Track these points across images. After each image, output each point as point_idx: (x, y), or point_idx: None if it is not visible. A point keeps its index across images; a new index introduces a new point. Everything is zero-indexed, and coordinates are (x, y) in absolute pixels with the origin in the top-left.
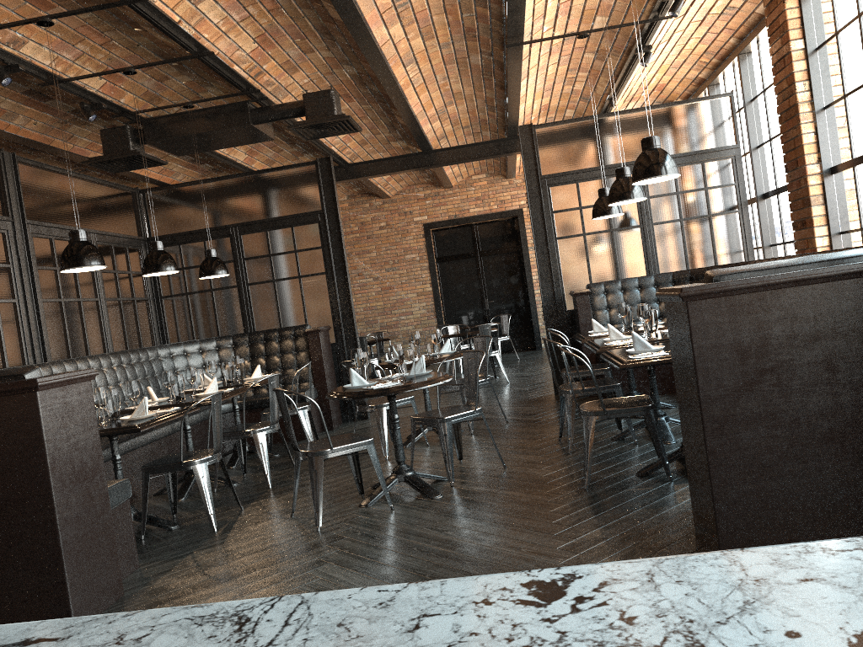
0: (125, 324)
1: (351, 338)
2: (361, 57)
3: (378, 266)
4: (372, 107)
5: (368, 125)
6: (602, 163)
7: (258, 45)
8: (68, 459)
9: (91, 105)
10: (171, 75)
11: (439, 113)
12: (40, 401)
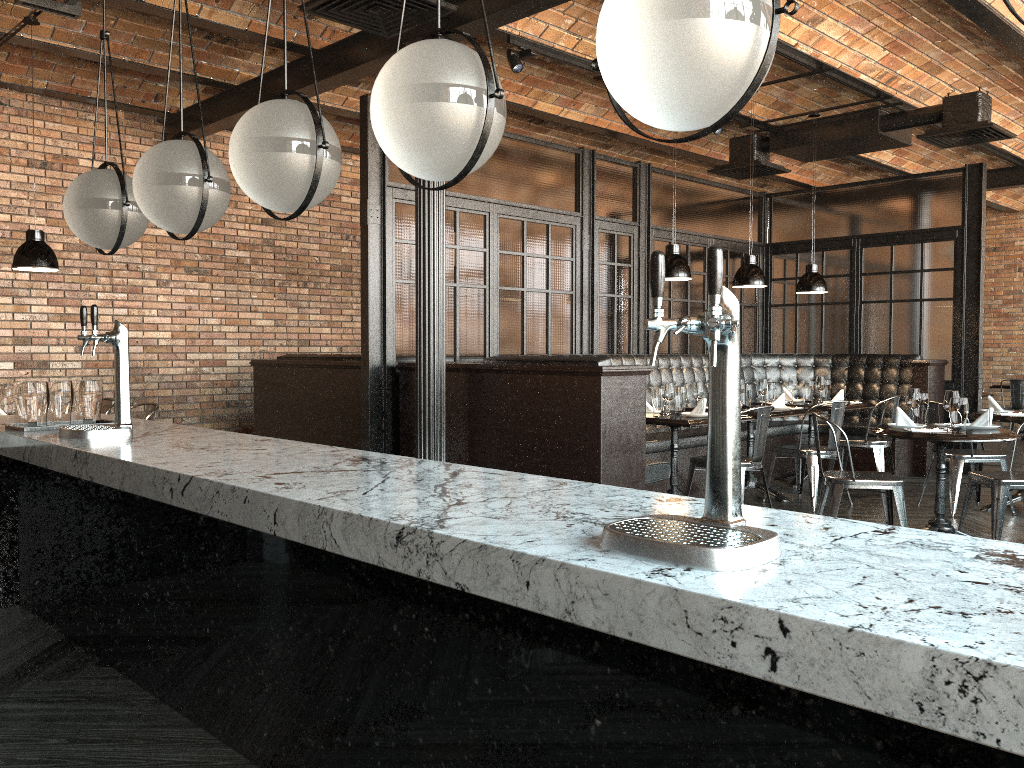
0: None
1: (972, 378)
2: (1016, 55)
3: None
4: None
5: None
6: None
7: (889, 51)
8: (616, 432)
9: None
10: (801, 84)
11: None
12: (602, 384)
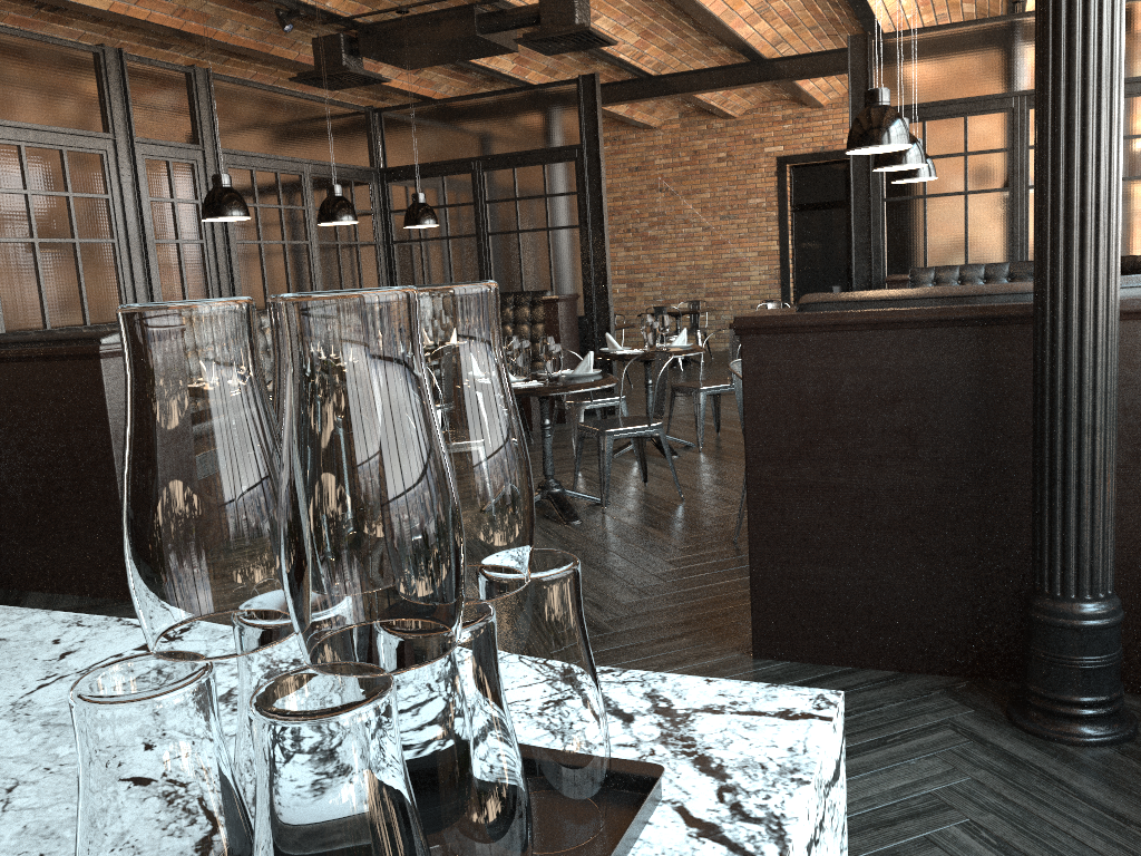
0: (343, 273)
1: (604, 312)
2: None
3: (711, 212)
4: (660, 5)
5: (668, 27)
6: (964, 93)
7: None
8: None
9: (288, 12)
10: None
11: (759, 11)
12: (103, 369)
